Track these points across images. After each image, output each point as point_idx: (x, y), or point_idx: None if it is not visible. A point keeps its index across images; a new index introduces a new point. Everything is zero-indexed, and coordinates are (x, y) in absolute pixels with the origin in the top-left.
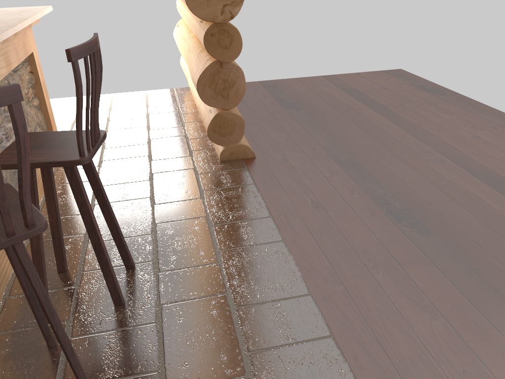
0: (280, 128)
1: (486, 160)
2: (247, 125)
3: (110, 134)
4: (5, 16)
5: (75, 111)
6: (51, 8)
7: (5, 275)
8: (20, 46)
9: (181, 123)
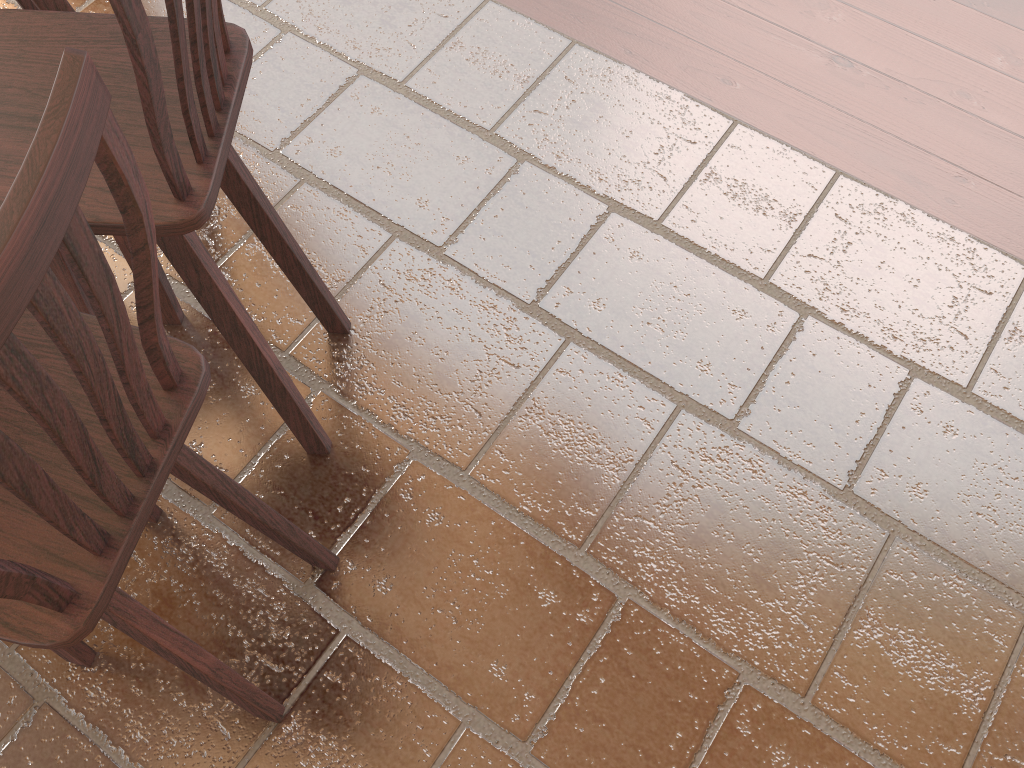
0: None
1: None
2: None
3: None
4: None
5: None
6: None
7: None
8: None
9: None
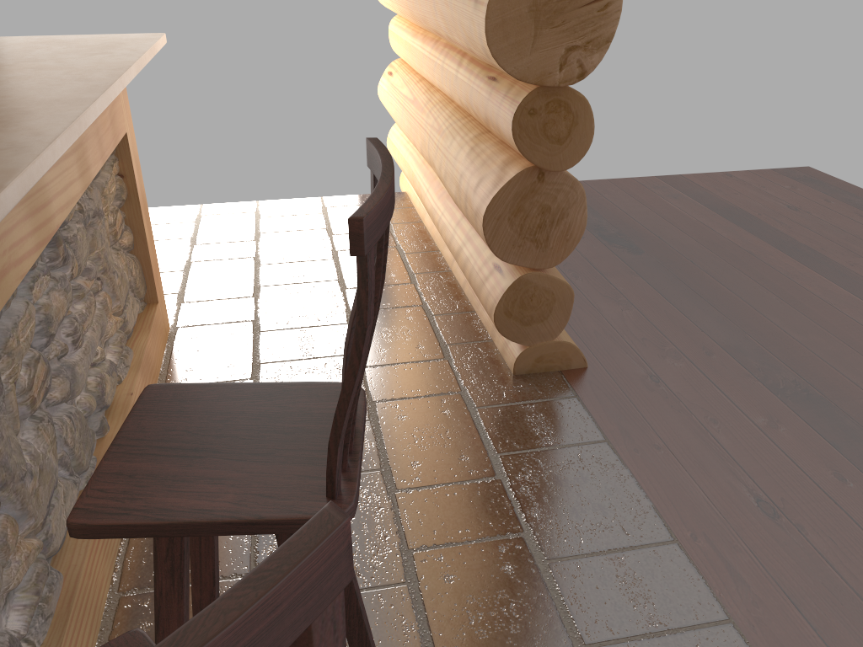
0: (616, 294)
1: None
2: None
3: (265, 297)
4: (75, 56)
5: (187, 239)
6: (164, 39)
7: None
8: (106, 124)
9: (407, 274)
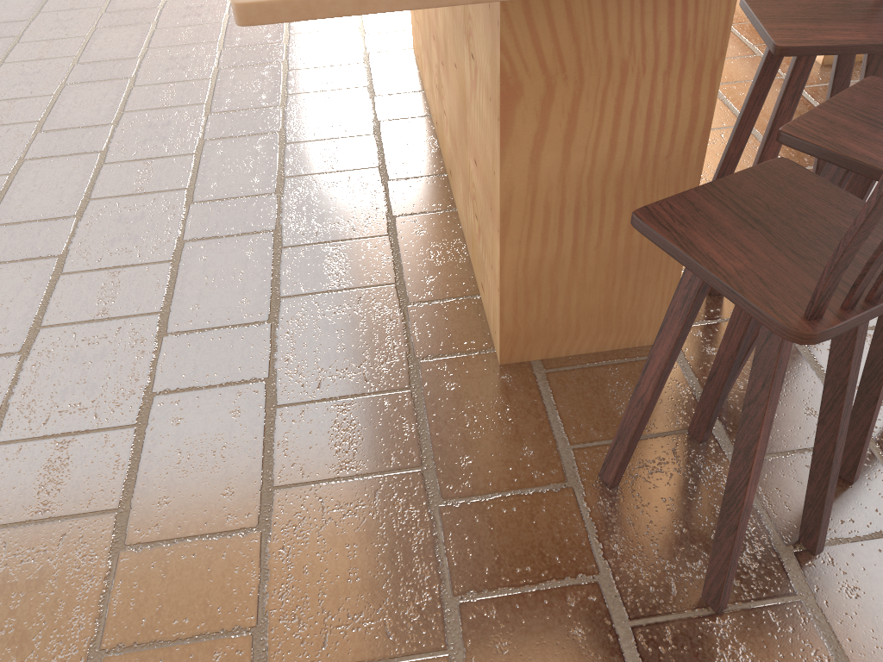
0: None
1: None
2: None
3: None
4: None
5: None
6: None
7: None
8: None
9: None
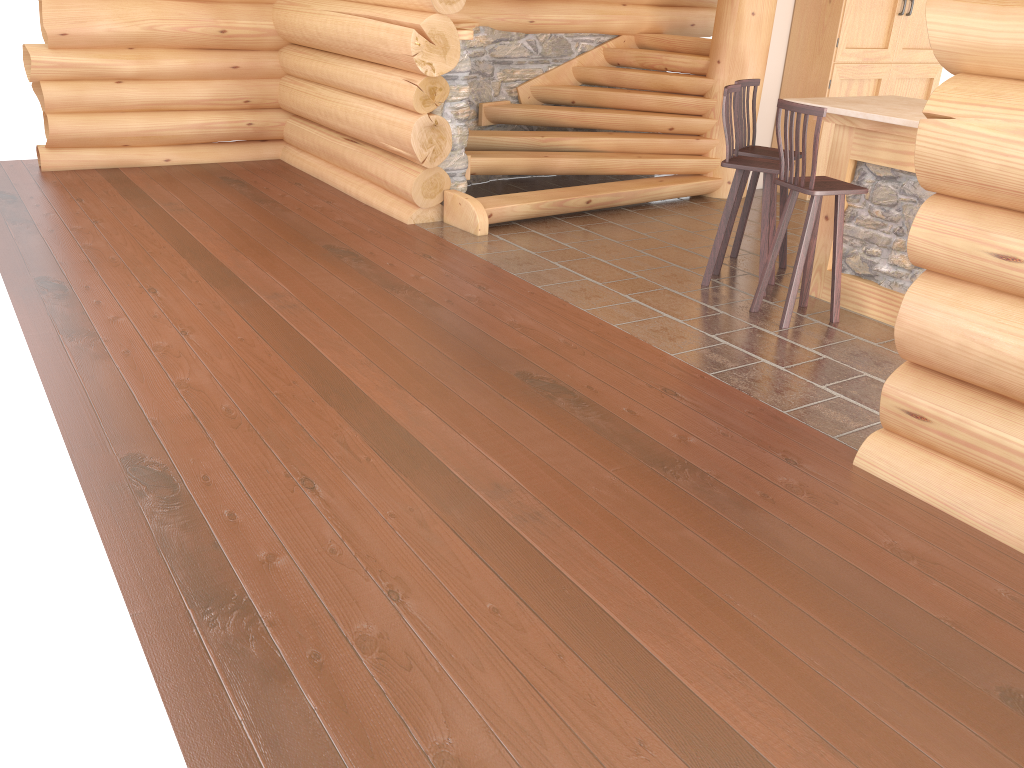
0: (926, 568)
1: (402, 505)
2: (1021, 569)
3: None
4: None
5: None
6: None
7: (861, 307)
8: None
9: None
